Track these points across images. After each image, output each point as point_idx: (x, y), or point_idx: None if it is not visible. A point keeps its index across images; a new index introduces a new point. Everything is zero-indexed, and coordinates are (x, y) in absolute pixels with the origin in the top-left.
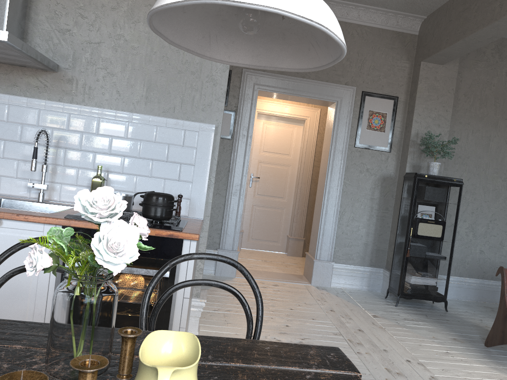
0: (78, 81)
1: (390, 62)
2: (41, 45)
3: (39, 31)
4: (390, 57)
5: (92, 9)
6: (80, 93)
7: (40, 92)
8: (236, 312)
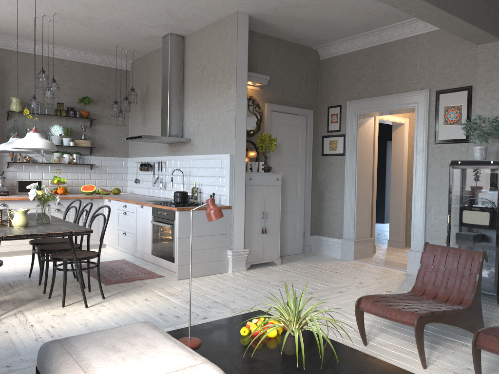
0: (195, 144)
1: (460, 54)
2: (186, 131)
3: (185, 125)
4: (460, 49)
5: (197, 109)
6: (195, 149)
7: (187, 152)
8: (287, 271)
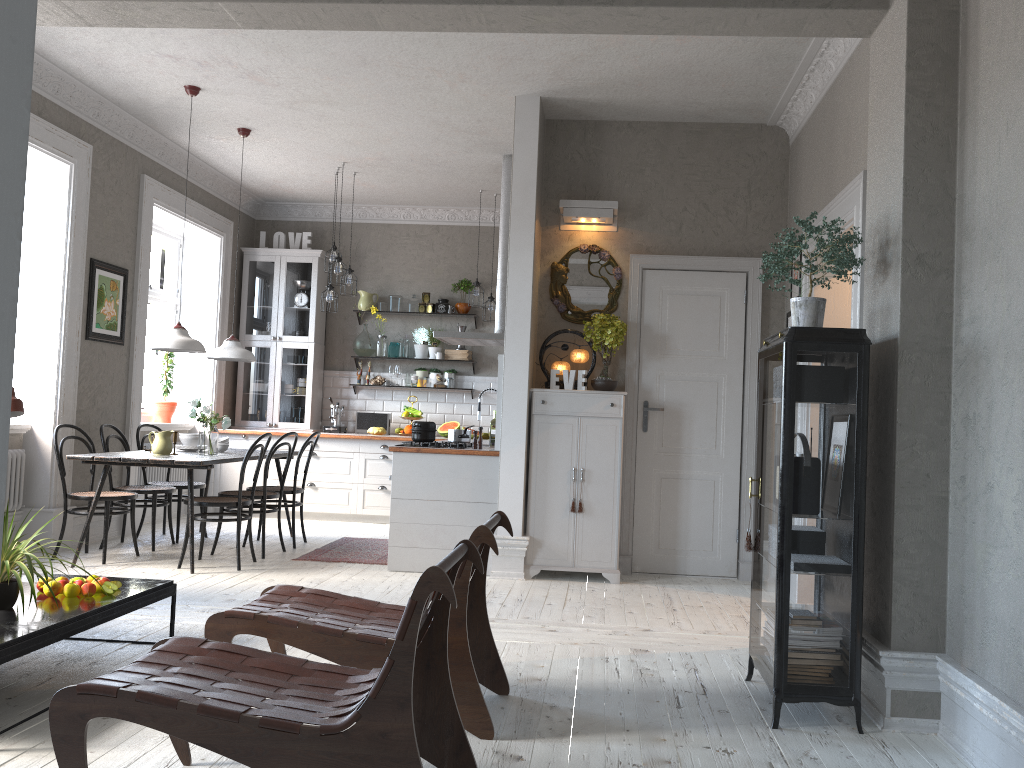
0: None
1: None
2: None
3: None
4: None
5: None
6: None
7: None
8: (589, 592)
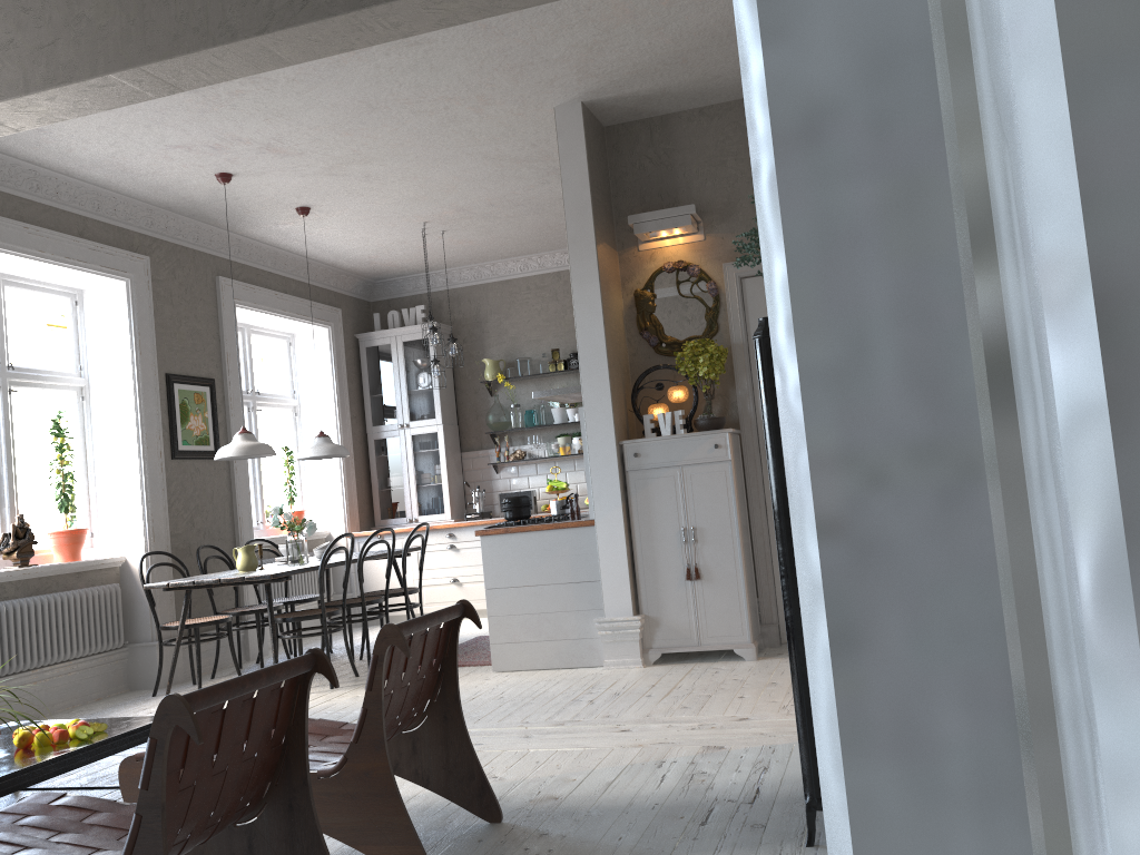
0: None
1: None
2: None
3: None
4: None
5: None
6: None
7: None
8: (709, 675)
